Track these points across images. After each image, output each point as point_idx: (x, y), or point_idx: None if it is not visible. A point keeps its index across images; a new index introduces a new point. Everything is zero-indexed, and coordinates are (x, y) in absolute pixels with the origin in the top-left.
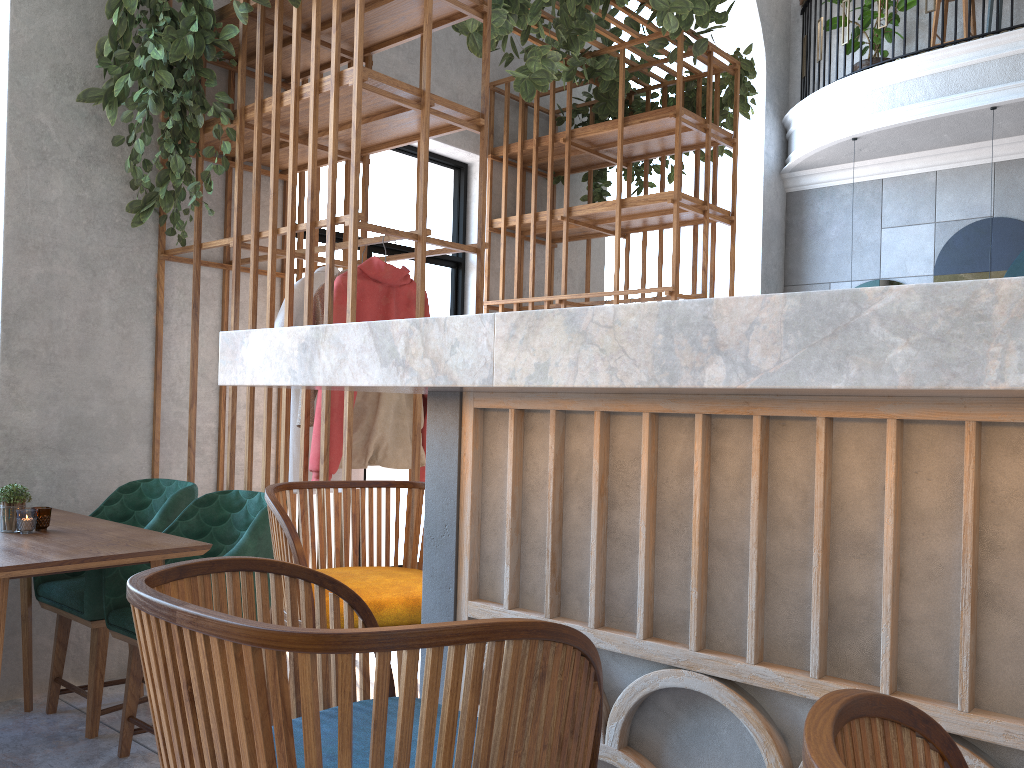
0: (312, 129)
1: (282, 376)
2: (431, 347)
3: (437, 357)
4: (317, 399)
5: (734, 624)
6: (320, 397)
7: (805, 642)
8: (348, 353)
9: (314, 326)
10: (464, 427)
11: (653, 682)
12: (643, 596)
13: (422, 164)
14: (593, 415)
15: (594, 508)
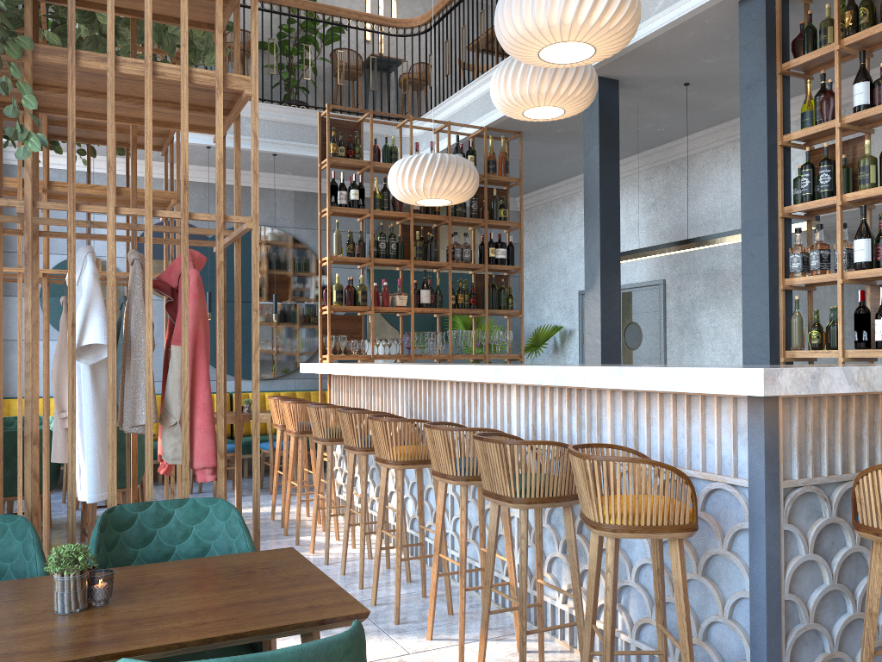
0: (188, 118)
1: (802, 390)
2: (866, 377)
3: (868, 381)
4: (198, 395)
5: (856, 462)
6: (204, 393)
7: (871, 461)
8: (834, 379)
9: (818, 367)
10: (778, 406)
11: (845, 488)
12: (841, 459)
13: (239, 171)
14: (815, 397)
15: (826, 432)
